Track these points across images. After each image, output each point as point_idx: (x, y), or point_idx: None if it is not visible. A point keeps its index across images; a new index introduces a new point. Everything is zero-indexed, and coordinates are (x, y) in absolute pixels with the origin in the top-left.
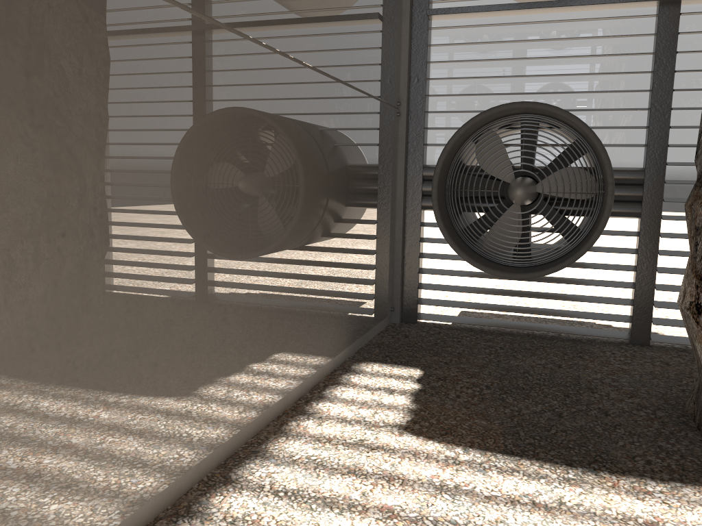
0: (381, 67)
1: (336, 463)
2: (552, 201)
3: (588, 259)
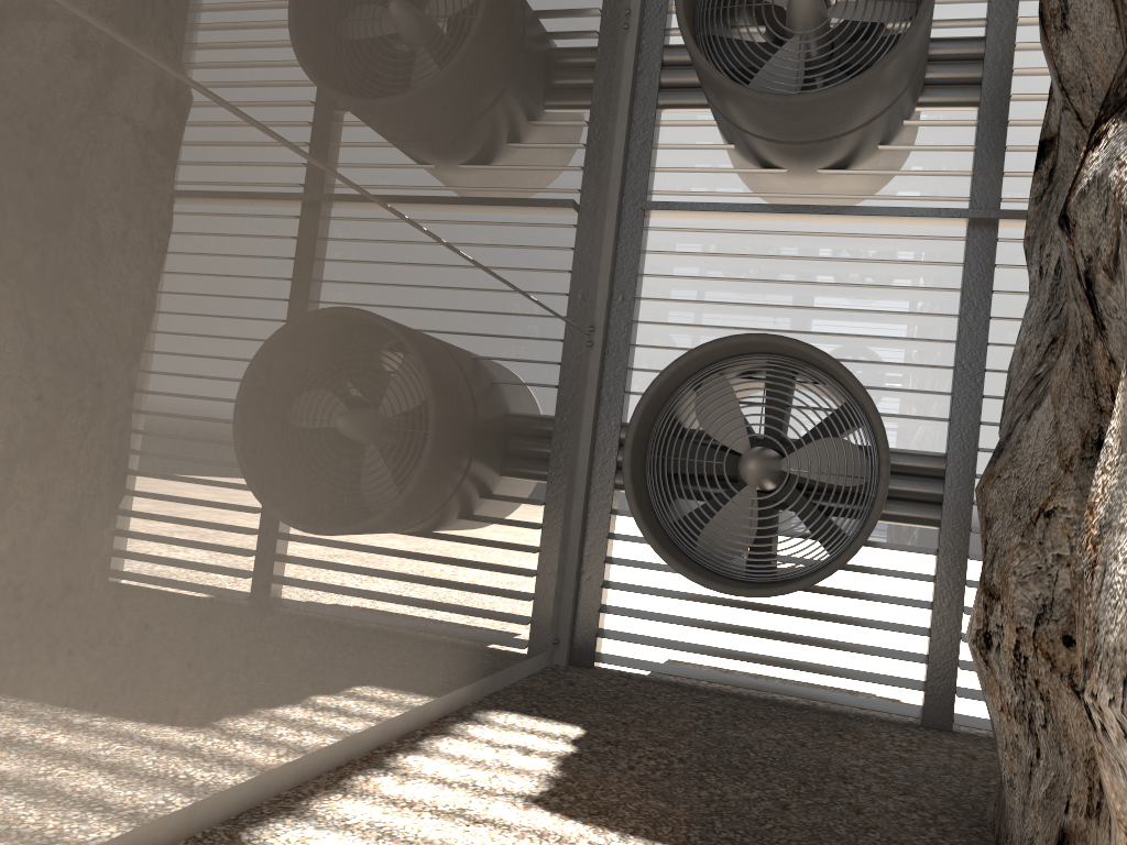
0: (566, 271)
1: (414, 835)
2: (810, 491)
3: (862, 586)
